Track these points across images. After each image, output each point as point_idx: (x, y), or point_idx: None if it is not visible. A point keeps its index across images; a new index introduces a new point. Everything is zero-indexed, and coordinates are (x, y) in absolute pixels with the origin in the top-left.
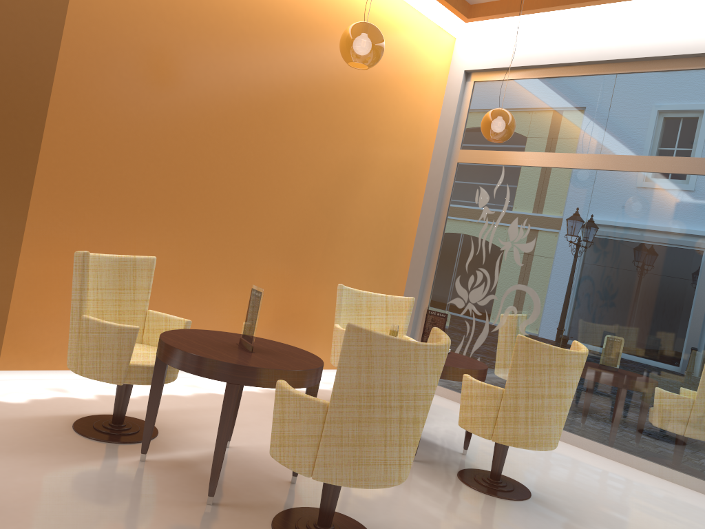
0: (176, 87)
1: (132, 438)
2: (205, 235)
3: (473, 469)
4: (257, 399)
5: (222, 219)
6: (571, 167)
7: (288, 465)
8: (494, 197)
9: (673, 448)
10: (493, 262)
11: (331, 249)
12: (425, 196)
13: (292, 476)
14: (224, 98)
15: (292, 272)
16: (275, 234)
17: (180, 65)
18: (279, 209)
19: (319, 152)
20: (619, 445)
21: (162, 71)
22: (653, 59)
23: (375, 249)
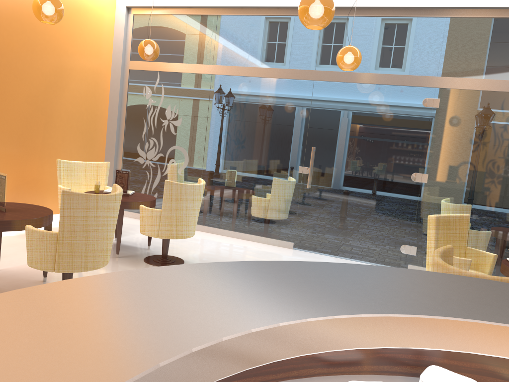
0: None
1: None
2: None
3: (153, 255)
4: (11, 240)
5: None
6: (198, 72)
7: (40, 268)
8: (155, 92)
9: (260, 226)
10: (159, 133)
11: (48, 135)
12: (111, 92)
13: (44, 277)
14: None
15: (22, 154)
16: (5, 130)
17: None
18: (5, 112)
19: (29, 70)
20: (236, 229)
21: None
22: (235, 7)
23: (80, 131)
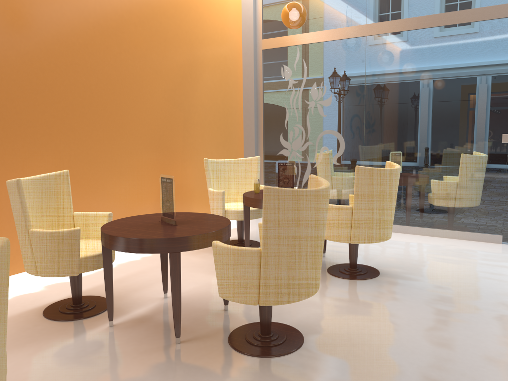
0: (41, 28)
1: (94, 311)
2: (94, 144)
3: (335, 265)
4: None
5: (104, 128)
6: (347, 37)
7: (238, 300)
8: (295, 70)
9: (451, 217)
10: (305, 118)
11: (188, 134)
12: (244, 80)
13: (225, 305)
14: (81, 30)
15: (164, 157)
16: (146, 131)
17: (39, 8)
18: (144, 112)
19: (163, 61)
20: (415, 223)
21: (26, 16)
22: None
23: (218, 127)
